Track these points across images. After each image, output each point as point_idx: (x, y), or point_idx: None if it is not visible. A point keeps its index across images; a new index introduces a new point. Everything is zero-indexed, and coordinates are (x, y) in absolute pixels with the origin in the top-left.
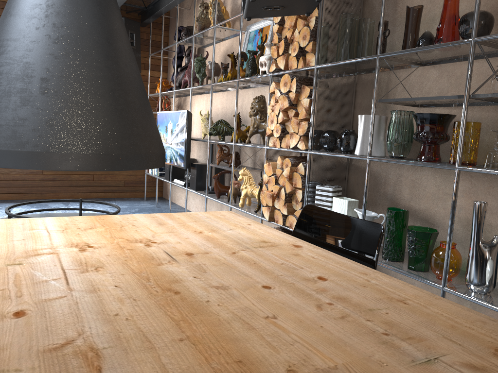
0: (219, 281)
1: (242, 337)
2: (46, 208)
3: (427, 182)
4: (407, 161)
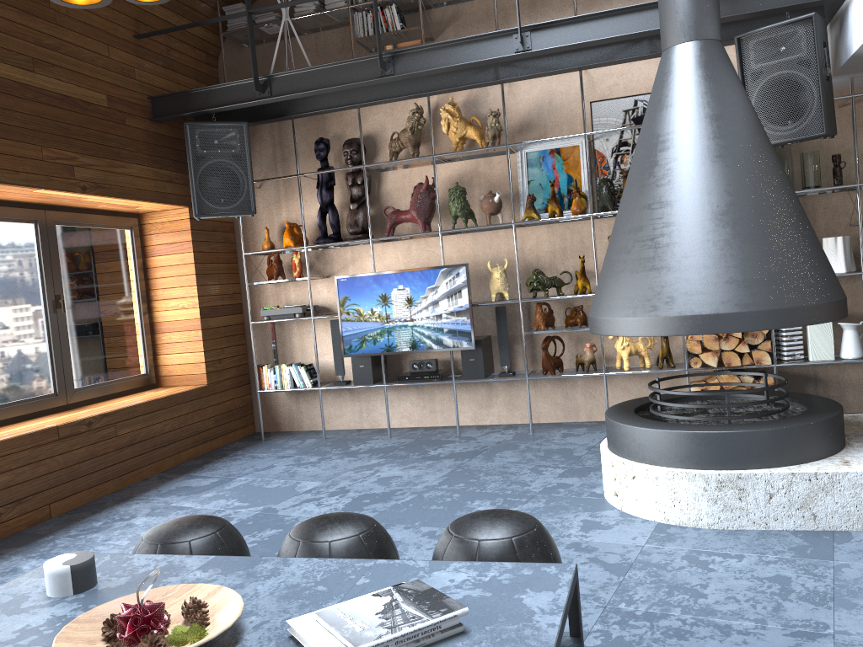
0: None
1: None
2: (213, 487)
3: None
4: None
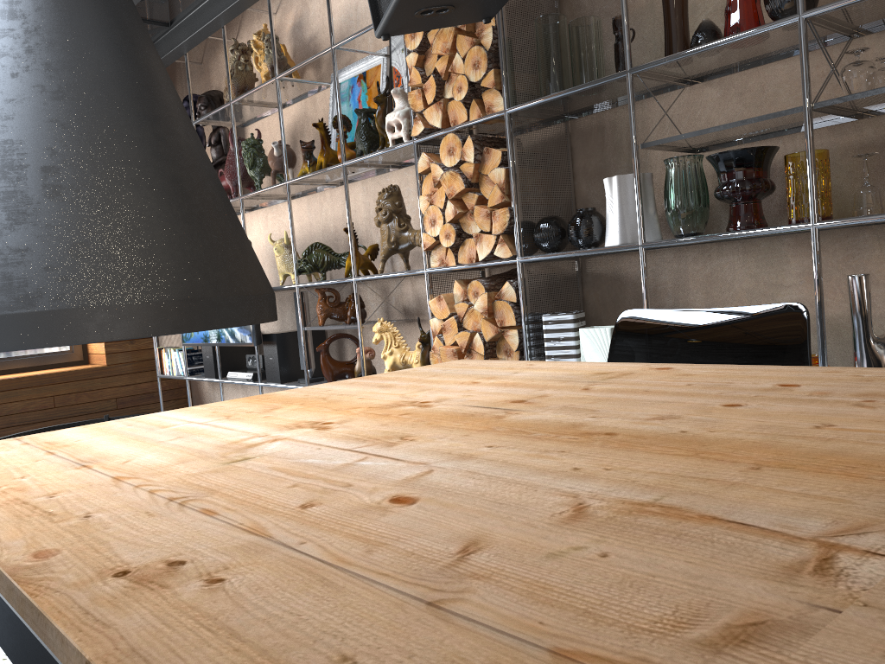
0: (643, 413)
1: (839, 449)
2: None
3: (734, 273)
4: (717, 233)
